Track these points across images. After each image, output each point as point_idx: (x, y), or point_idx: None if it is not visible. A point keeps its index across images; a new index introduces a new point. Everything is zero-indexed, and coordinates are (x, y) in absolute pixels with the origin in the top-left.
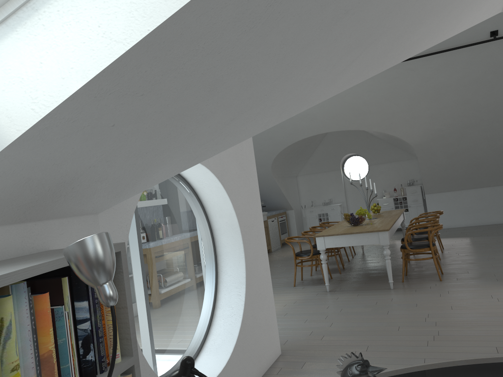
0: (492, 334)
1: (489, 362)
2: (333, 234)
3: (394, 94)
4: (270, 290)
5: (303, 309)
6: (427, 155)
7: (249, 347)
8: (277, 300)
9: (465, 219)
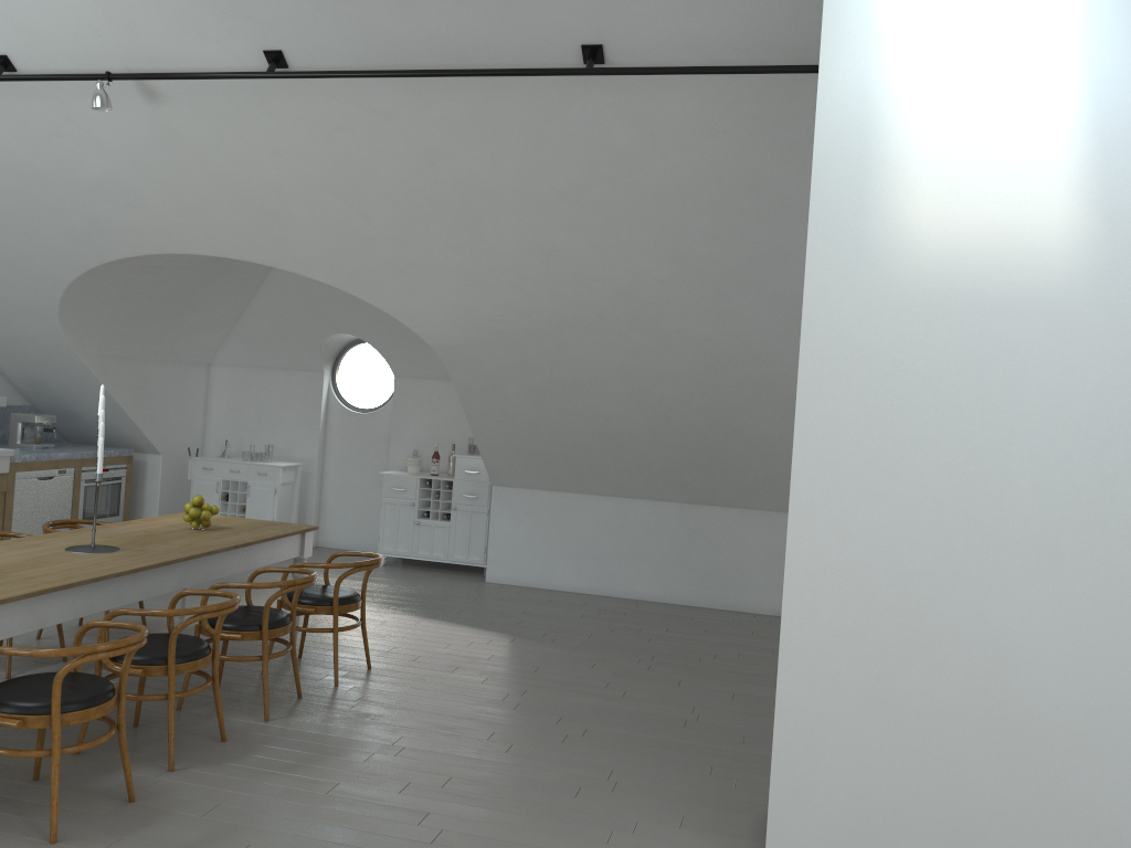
0: None
1: None
2: None
3: (348, 179)
4: None
5: None
6: (478, 383)
7: None
8: None
9: (574, 571)
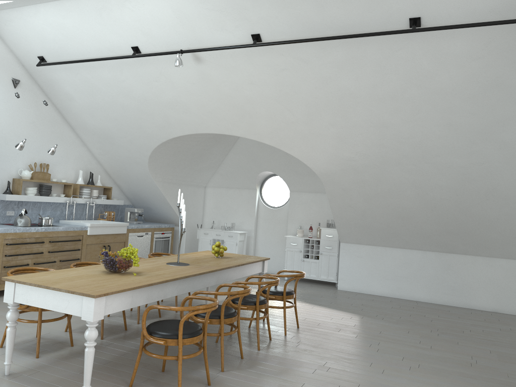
0: None
1: None
2: (25, 283)
3: (284, 93)
4: None
5: None
6: (338, 191)
7: None
8: None
9: (382, 285)
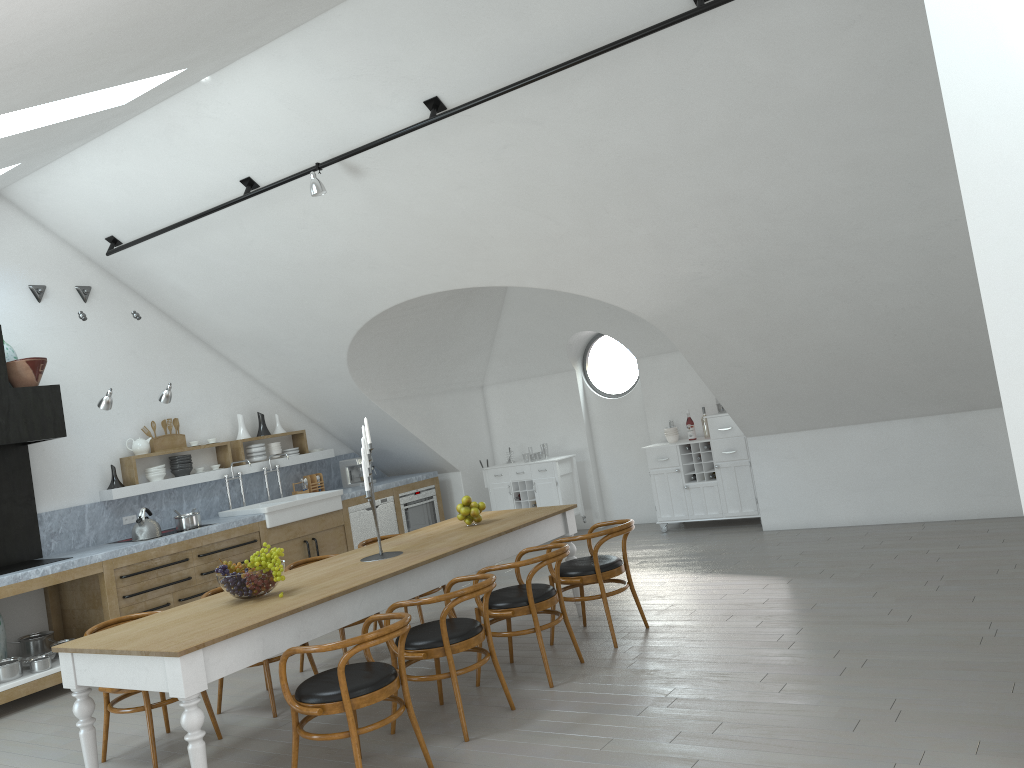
0: None
1: None
2: (83, 650)
3: (525, 189)
4: None
5: None
6: (700, 343)
7: None
8: None
9: (849, 505)
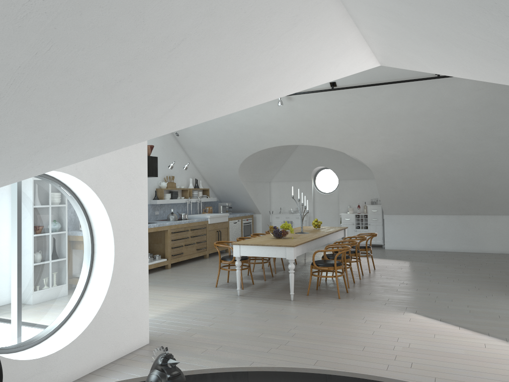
0: (327, 349)
1: (302, 371)
2: (248, 244)
3: (349, 116)
4: (145, 287)
5: (202, 309)
6: (384, 178)
7: (105, 333)
8: (190, 297)
9: (418, 243)
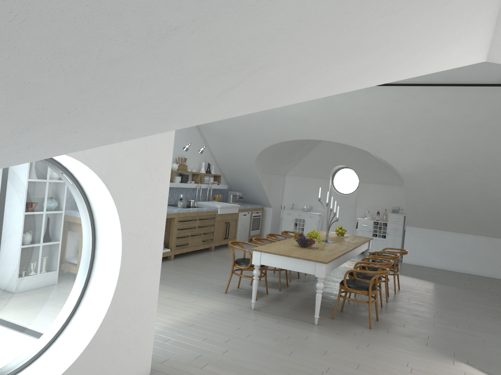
0: None
1: None
2: (271, 252)
3: (391, 117)
4: (153, 305)
5: (212, 324)
6: (415, 188)
7: (97, 366)
8: (197, 305)
9: (440, 261)
